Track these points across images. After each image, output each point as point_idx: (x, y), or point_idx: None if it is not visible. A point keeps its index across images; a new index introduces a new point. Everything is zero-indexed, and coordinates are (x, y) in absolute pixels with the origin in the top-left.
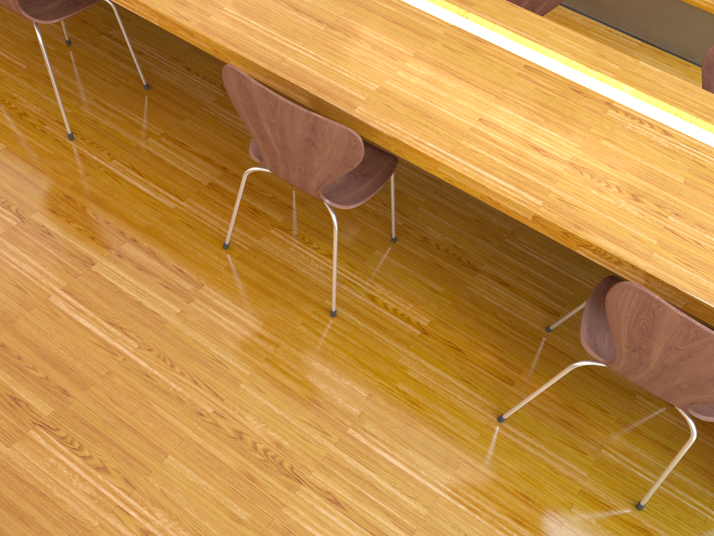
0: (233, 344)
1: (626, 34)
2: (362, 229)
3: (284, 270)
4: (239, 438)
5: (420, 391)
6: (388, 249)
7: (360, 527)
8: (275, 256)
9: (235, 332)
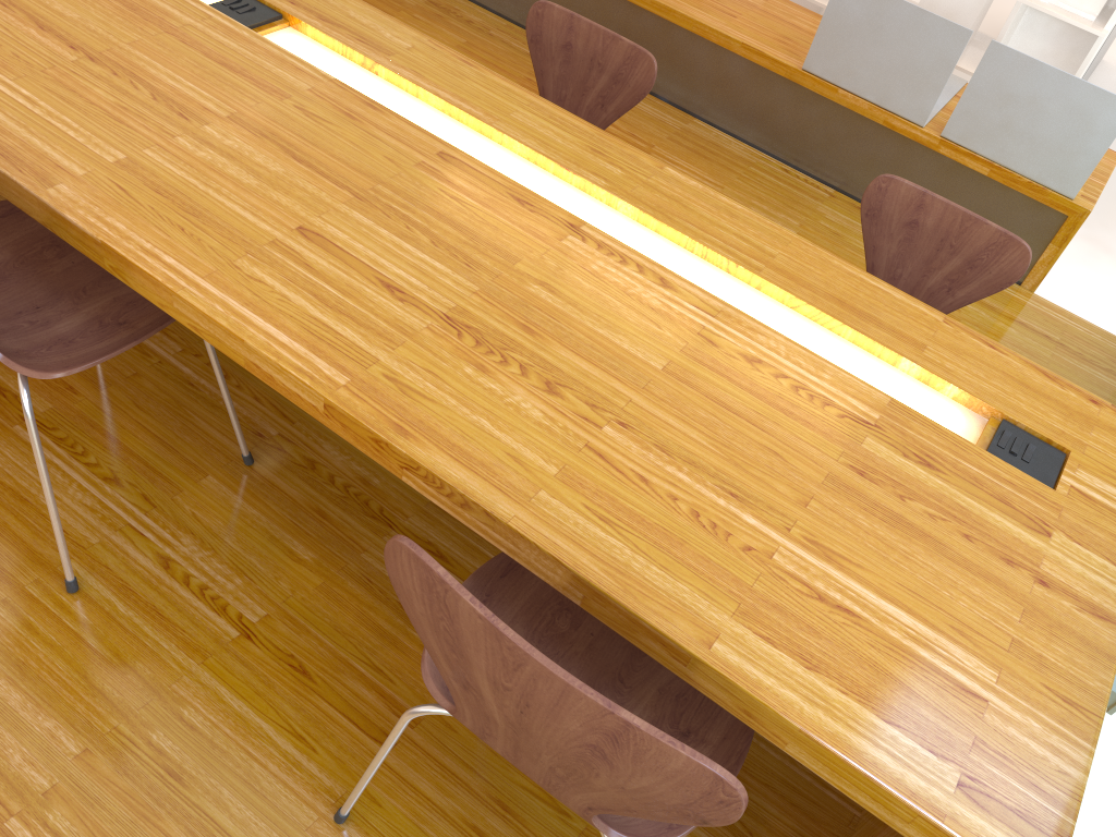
0: None
1: (812, 177)
2: (196, 437)
3: (11, 499)
4: None
5: (194, 750)
6: (234, 476)
7: None
8: (4, 473)
9: None
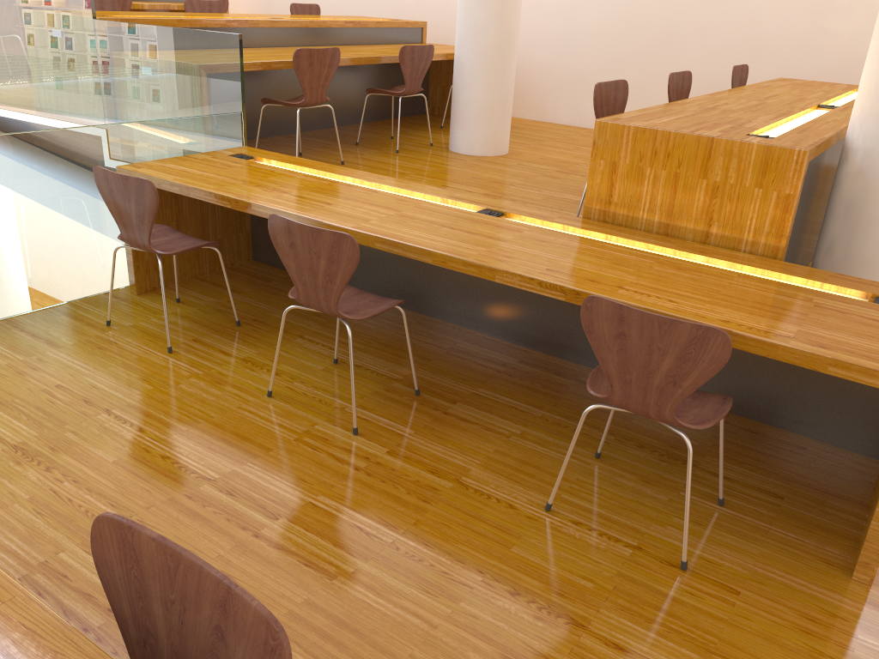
0: (16, 525)
1: None
2: None
3: None
4: (49, 467)
5: None
6: None
7: None
8: None
9: (9, 534)
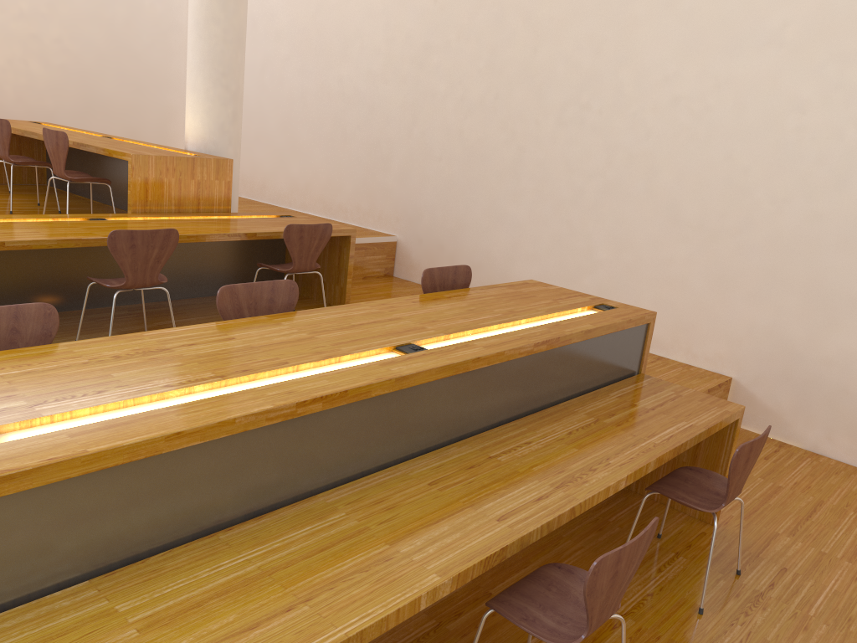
0: None
1: None
2: None
3: None
4: None
5: None
6: None
7: None
8: None
9: None
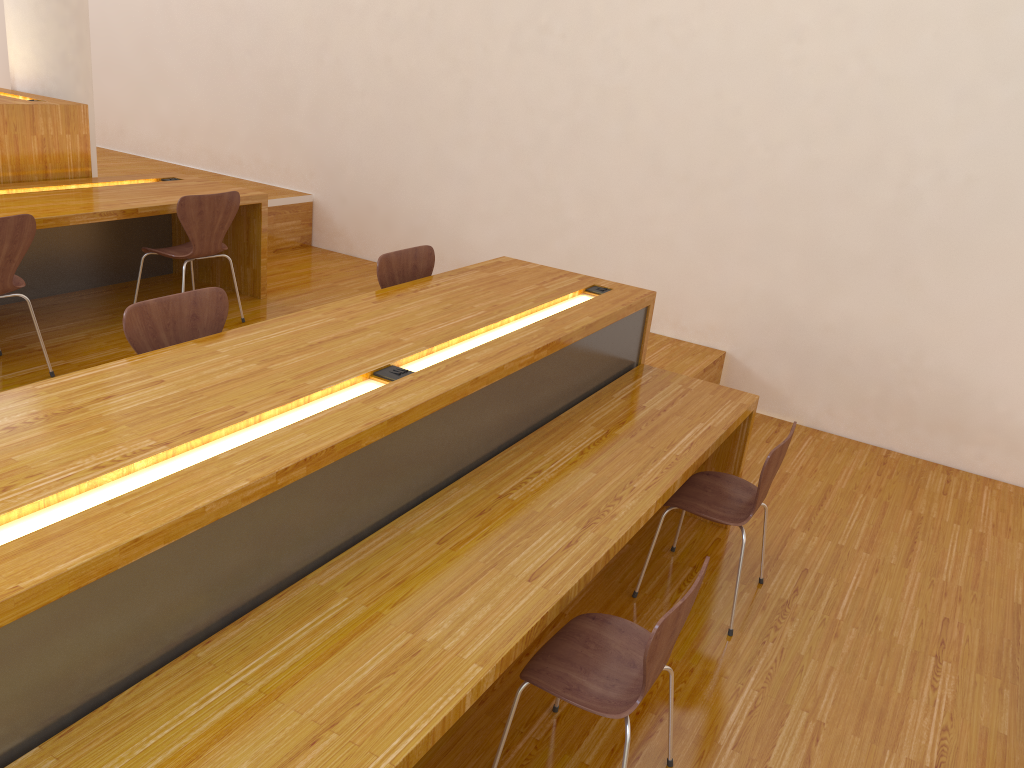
0: None
1: None
2: None
3: None
4: None
5: None
6: None
7: None
8: None
9: None
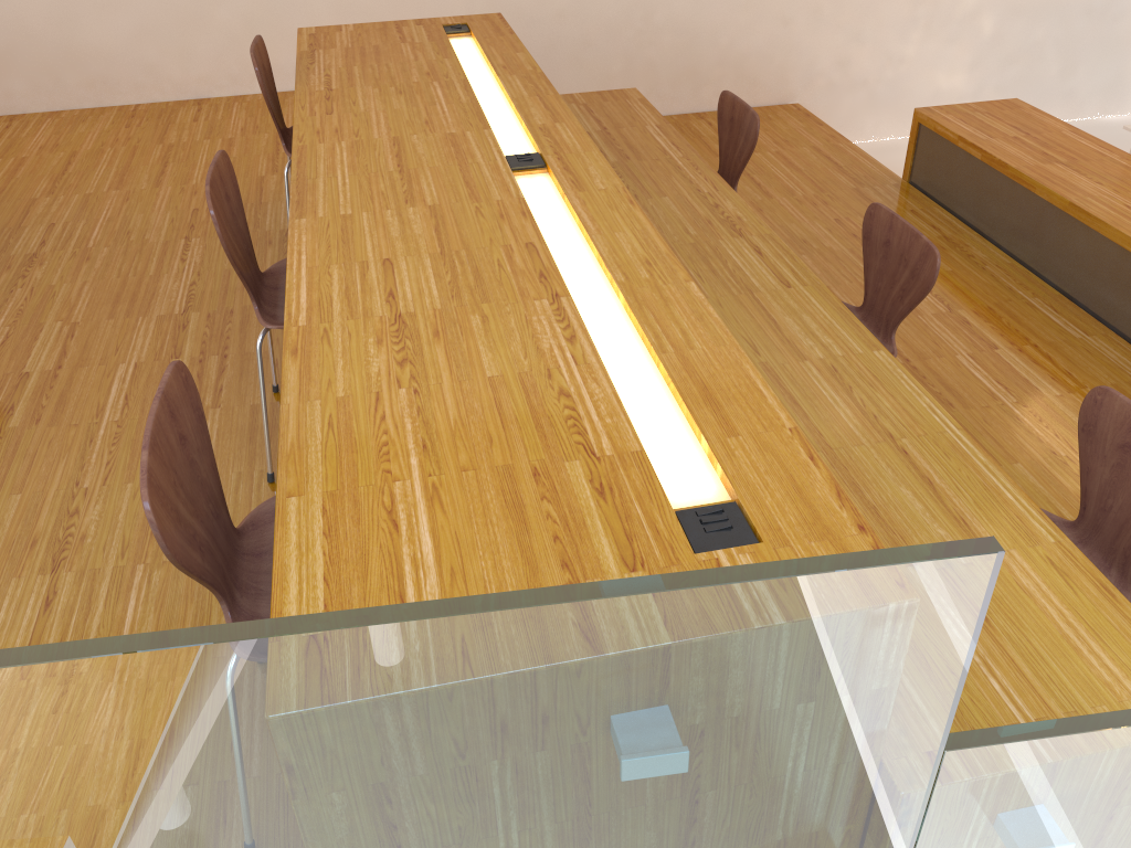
0: None
1: None
2: None
3: None
4: (70, 515)
5: None
6: None
7: (31, 633)
8: None
9: None
